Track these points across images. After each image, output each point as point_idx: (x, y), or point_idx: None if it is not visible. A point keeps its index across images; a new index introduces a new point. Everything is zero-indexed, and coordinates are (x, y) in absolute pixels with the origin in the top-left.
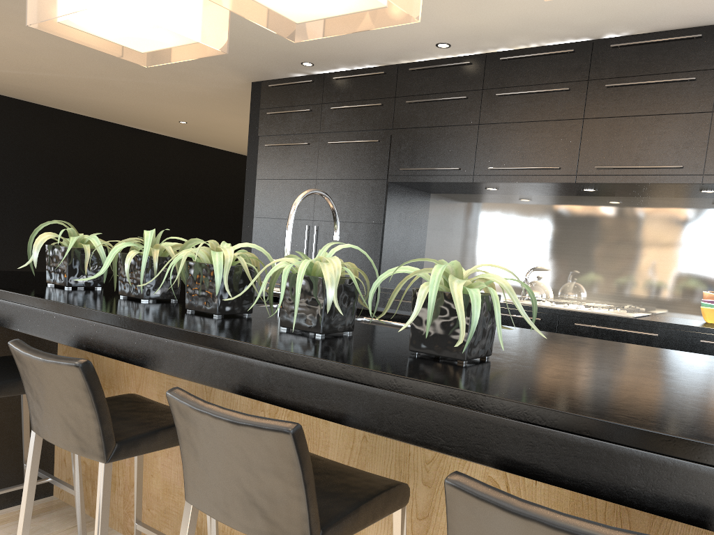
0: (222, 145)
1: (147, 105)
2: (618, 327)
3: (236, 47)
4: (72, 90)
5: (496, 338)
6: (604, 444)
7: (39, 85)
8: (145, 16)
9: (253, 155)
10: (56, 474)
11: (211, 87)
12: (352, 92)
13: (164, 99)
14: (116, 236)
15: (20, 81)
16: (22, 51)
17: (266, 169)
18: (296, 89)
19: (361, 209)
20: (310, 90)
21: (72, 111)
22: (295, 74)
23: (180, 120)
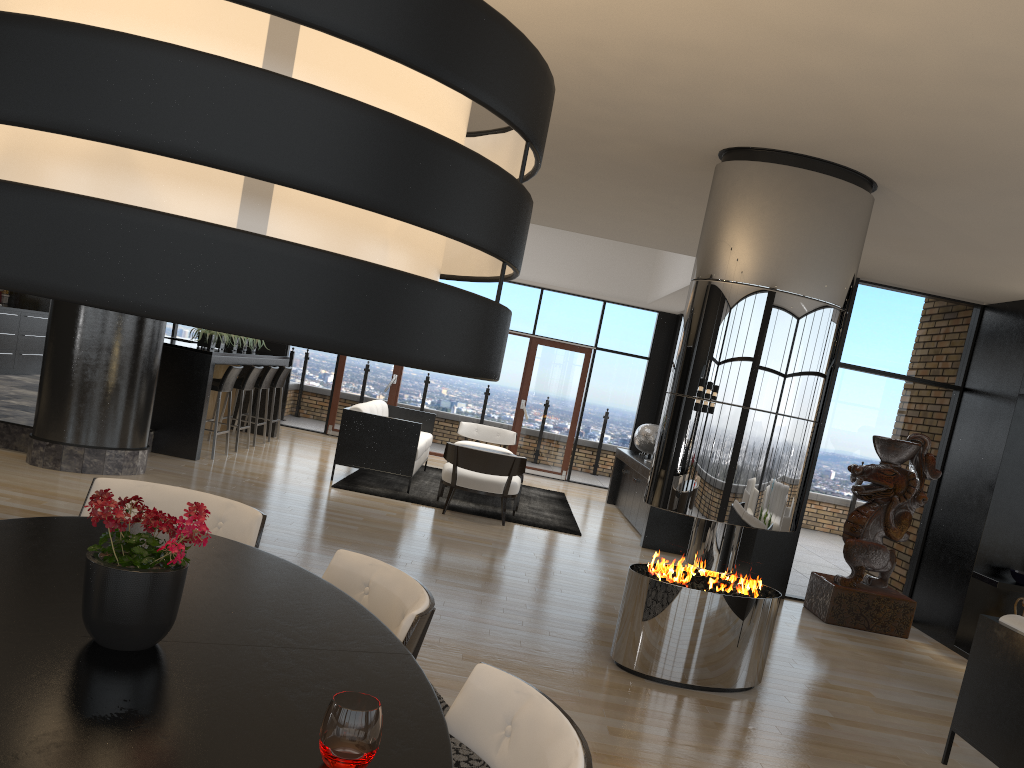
0: None
1: None
2: (5, 312)
3: None
4: None
5: None
6: (281, 359)
7: None
8: None
9: None
10: None
11: None
12: None
13: None
14: None
15: None
16: None
17: None
18: None
19: None
20: None
21: None
22: None
23: None
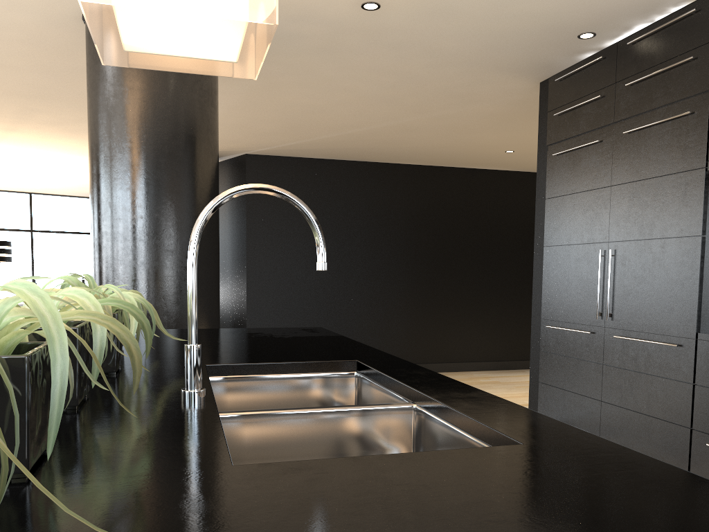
0: None
1: (461, 140)
2: None
3: (486, 41)
4: (388, 141)
5: (398, 529)
6: None
7: (360, 143)
8: (136, 3)
9: (542, 170)
10: None
11: (503, 102)
12: (653, 55)
13: (470, 129)
14: (453, 281)
15: (344, 142)
16: (318, 112)
17: (554, 185)
18: (585, 74)
19: (670, 217)
20: (601, 69)
21: (406, 162)
22: (582, 55)
23: (505, 150)
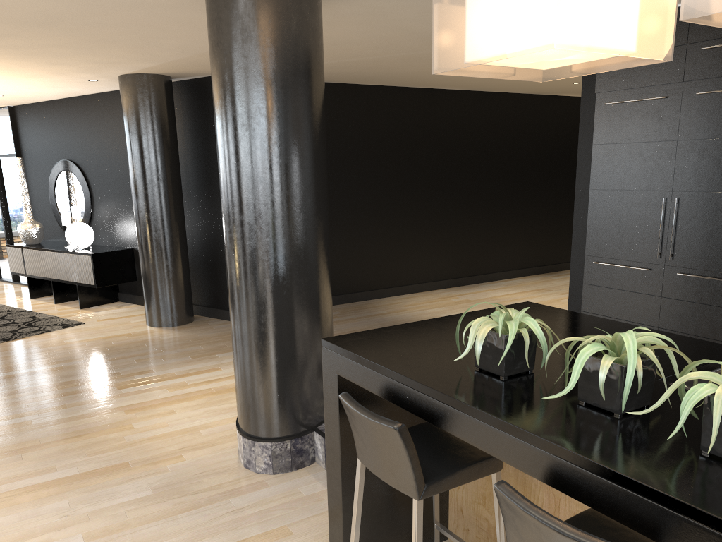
0: (518, 89)
1: None
2: None
3: None
4: (379, 68)
5: None
6: None
7: (349, 68)
8: (590, 48)
9: (588, 117)
10: (450, 520)
11: None
12: None
13: None
14: (415, 204)
15: (333, 68)
16: (344, 44)
17: (605, 132)
18: None
19: None
20: None
21: (372, 83)
22: None
23: None
